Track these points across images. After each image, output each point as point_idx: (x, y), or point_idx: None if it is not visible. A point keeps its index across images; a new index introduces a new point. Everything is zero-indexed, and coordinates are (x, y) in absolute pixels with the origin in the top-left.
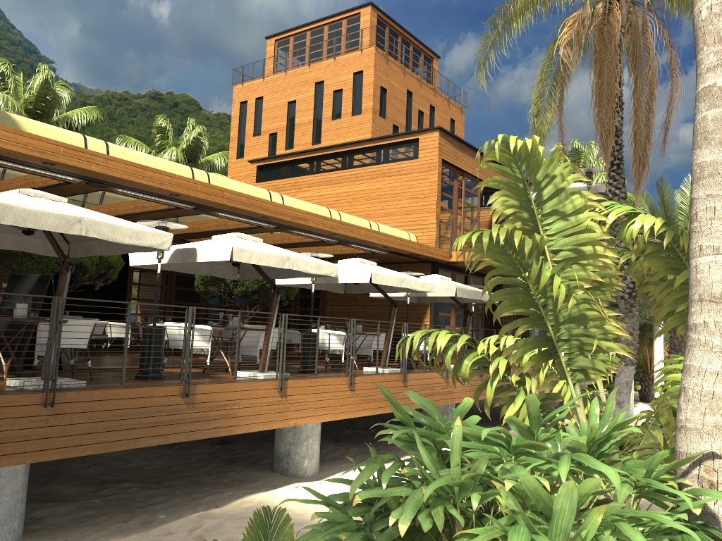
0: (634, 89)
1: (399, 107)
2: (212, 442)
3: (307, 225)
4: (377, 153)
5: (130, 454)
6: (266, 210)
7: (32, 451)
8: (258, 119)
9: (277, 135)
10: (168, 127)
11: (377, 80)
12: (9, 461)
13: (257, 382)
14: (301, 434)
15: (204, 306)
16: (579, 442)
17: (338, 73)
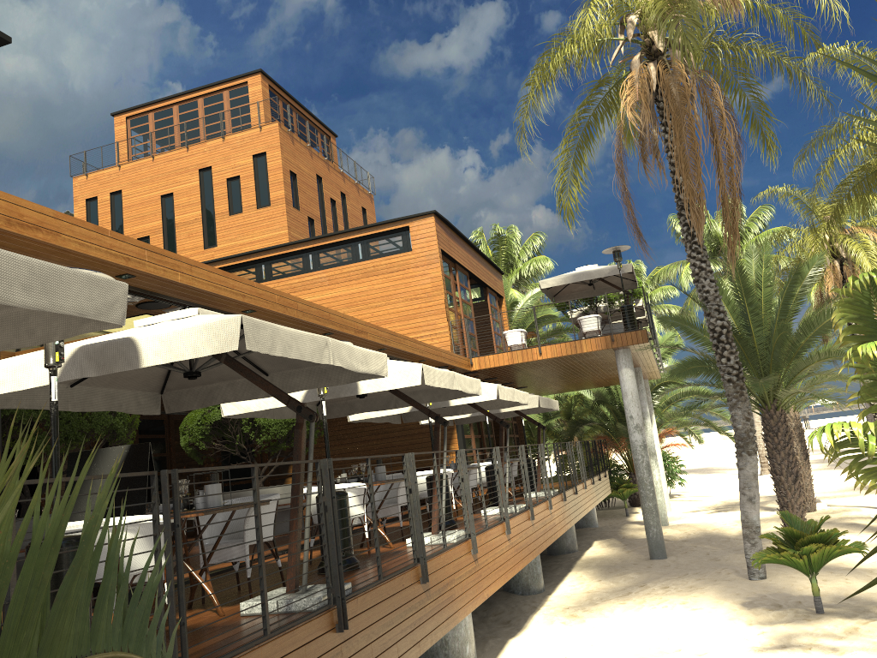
0: (715, 153)
1: (311, 195)
2: None
3: (367, 339)
4: (353, 249)
5: None
6: (334, 324)
7: None
8: (117, 220)
9: (150, 239)
10: None
11: (286, 163)
12: None
13: (459, 547)
14: None
15: None
16: None
17: (231, 156)
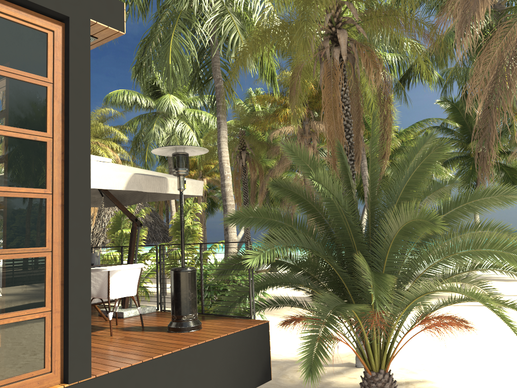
0: None
1: None
2: None
3: None
4: None
5: None
6: None
7: None
8: None
9: None
10: None
11: None
12: None
13: None
14: None
15: None
16: None
17: None
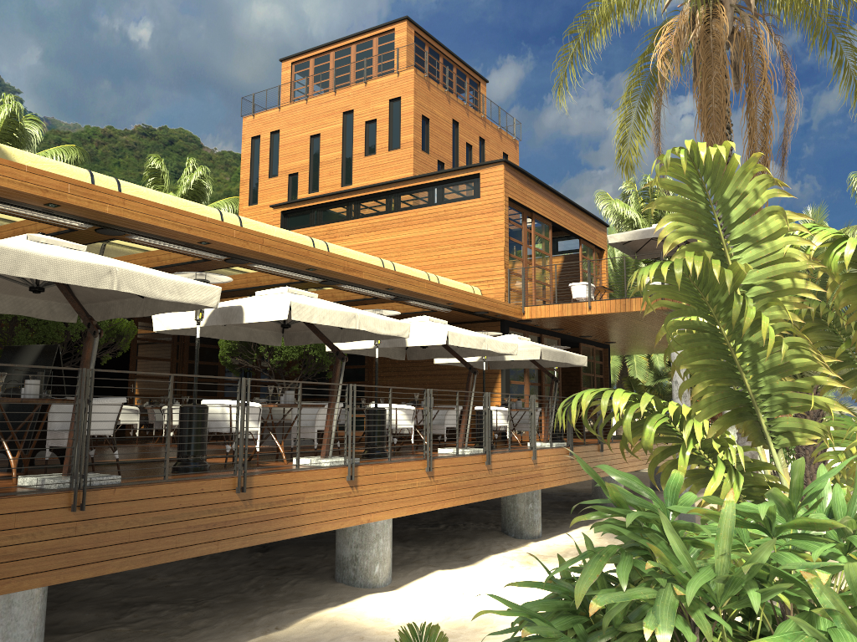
0: (748, 107)
1: (444, 140)
2: (251, 548)
3: (360, 277)
4: (429, 193)
5: (151, 568)
6: (314, 261)
7: (58, 569)
8: (274, 157)
9: (298, 176)
10: (162, 168)
11: (418, 108)
12: (30, 582)
13: (323, 471)
14: (370, 534)
15: (224, 382)
16: (849, 518)
17: (371, 100)
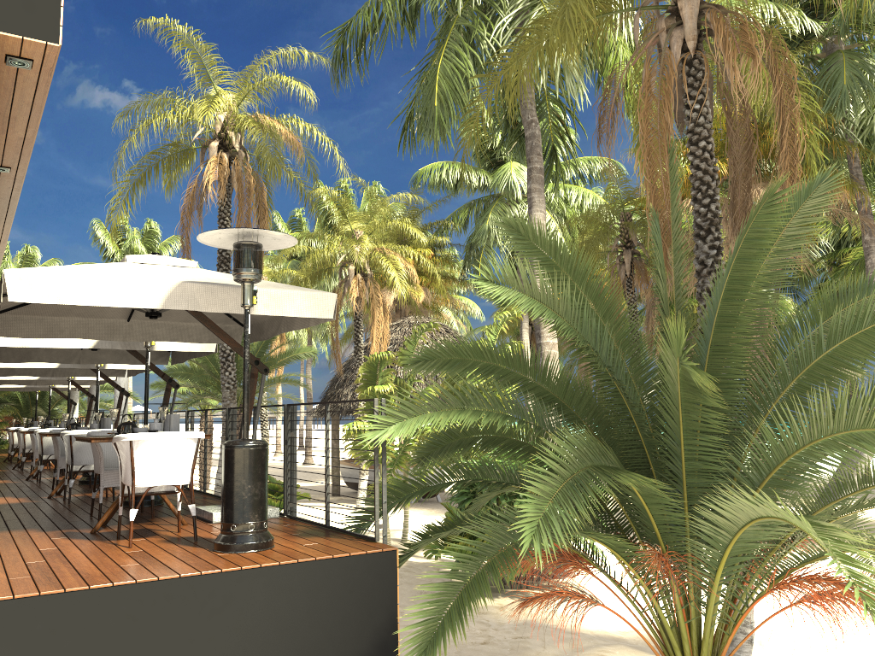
0: None
1: None
2: None
3: None
4: None
5: None
6: None
7: None
8: None
9: None
10: None
11: None
12: None
13: None
14: None
15: None
16: None
17: None
